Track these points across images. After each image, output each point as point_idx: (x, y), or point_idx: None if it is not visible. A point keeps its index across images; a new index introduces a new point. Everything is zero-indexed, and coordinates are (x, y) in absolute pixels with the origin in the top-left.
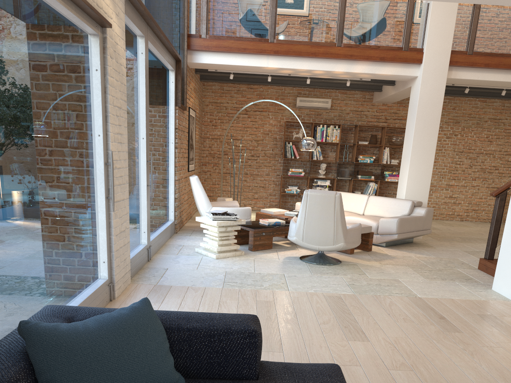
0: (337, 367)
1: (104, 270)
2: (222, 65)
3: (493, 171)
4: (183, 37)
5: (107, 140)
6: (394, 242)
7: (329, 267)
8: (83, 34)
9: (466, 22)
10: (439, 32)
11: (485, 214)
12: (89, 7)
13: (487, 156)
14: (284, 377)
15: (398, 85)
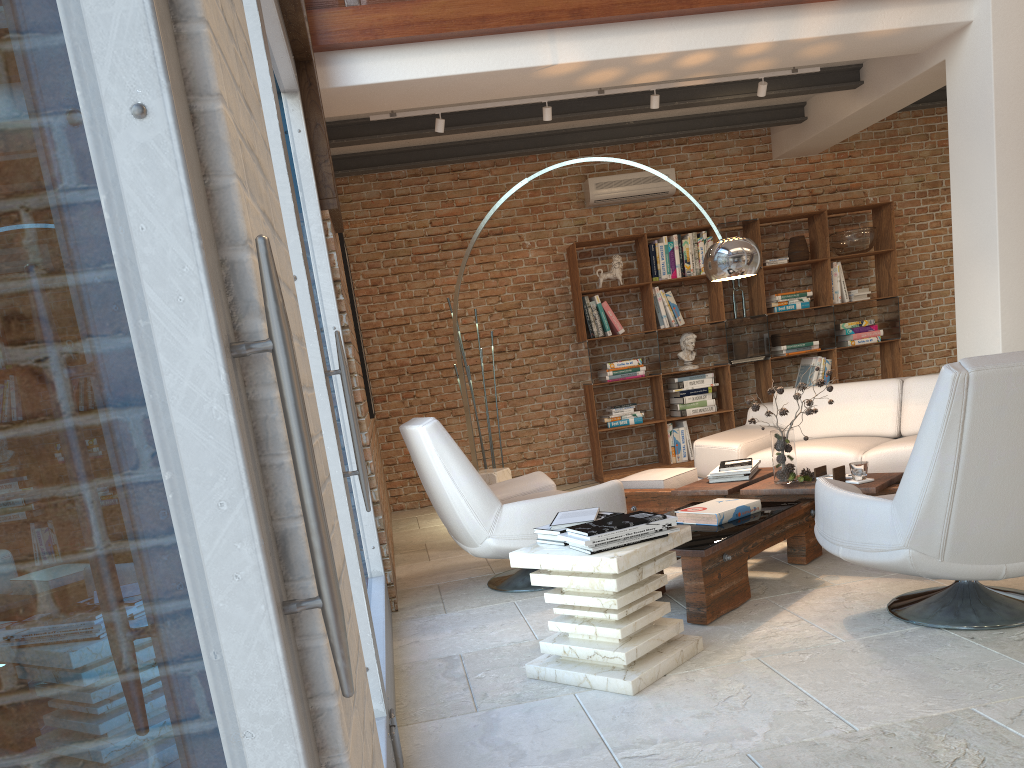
0: None
1: None
2: (420, 82)
3: None
4: None
5: (204, 170)
6: None
7: None
8: None
9: None
10: None
11: None
12: None
13: None
14: None
15: (878, 78)
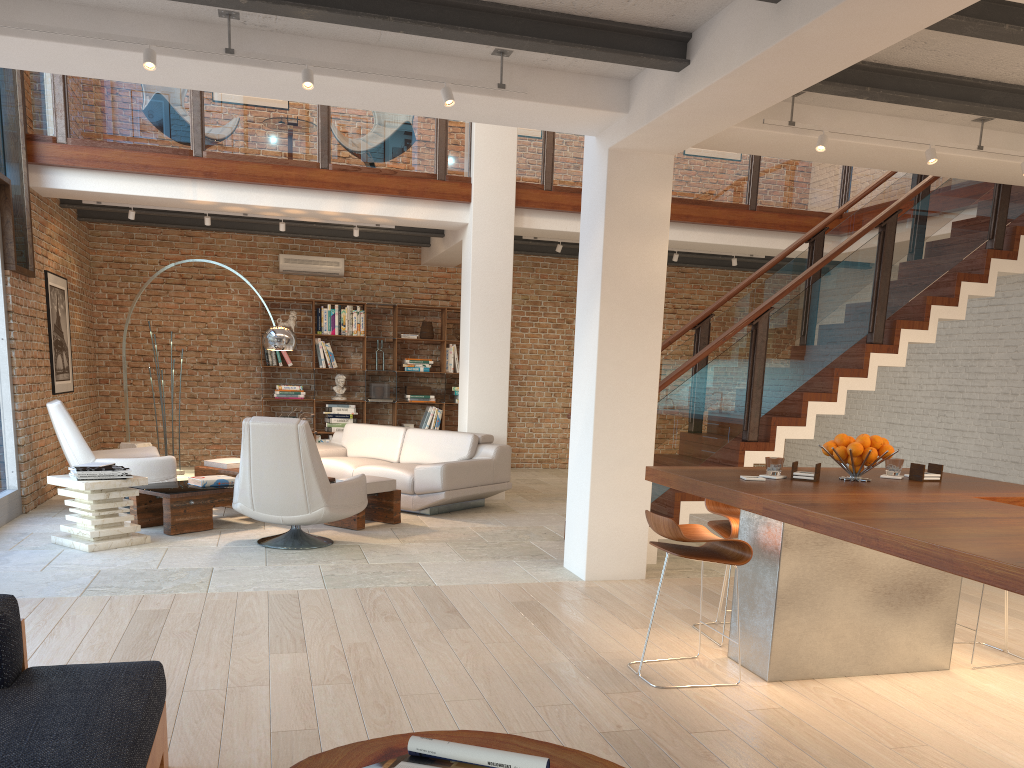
0: (155, 663)
1: None
2: (105, 193)
3: None
4: (15, 141)
5: None
6: (448, 507)
7: (306, 552)
8: None
9: (537, 137)
10: (494, 152)
11: None
12: None
13: None
14: (50, 679)
15: (448, 236)
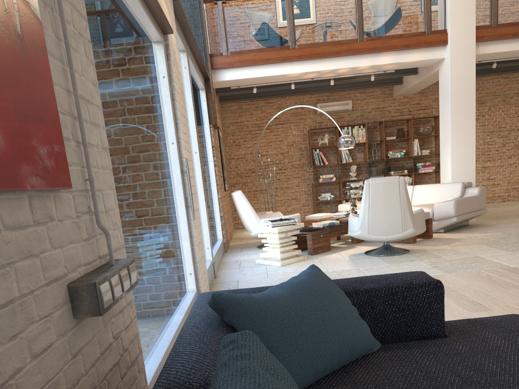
0: None
1: (191, 282)
2: (246, 79)
3: None
4: (206, 57)
5: (179, 148)
6: (452, 227)
7: (400, 256)
8: (150, 40)
9: None
10: (461, 10)
11: None
12: (160, 9)
13: (518, 132)
14: (477, 329)
15: (422, 72)
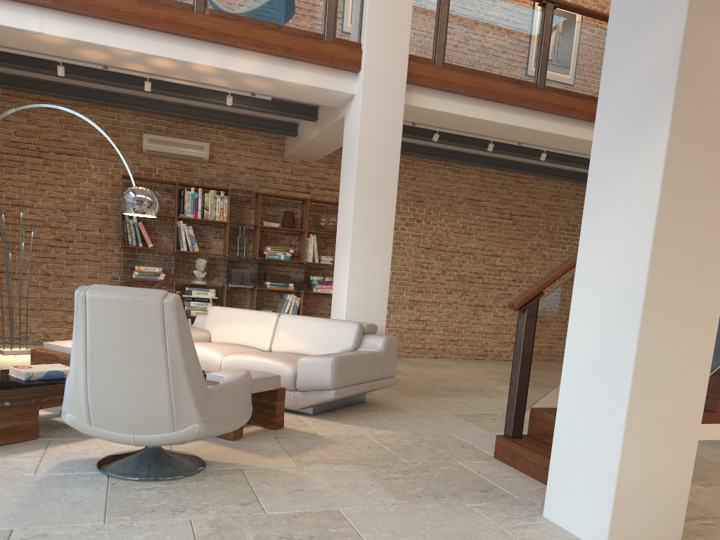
0: None
1: None
2: None
3: (475, 281)
4: None
5: None
6: (331, 405)
7: (168, 487)
8: None
9: (431, 9)
10: (388, 17)
11: (468, 347)
12: None
13: (465, 256)
14: None
15: (323, 118)
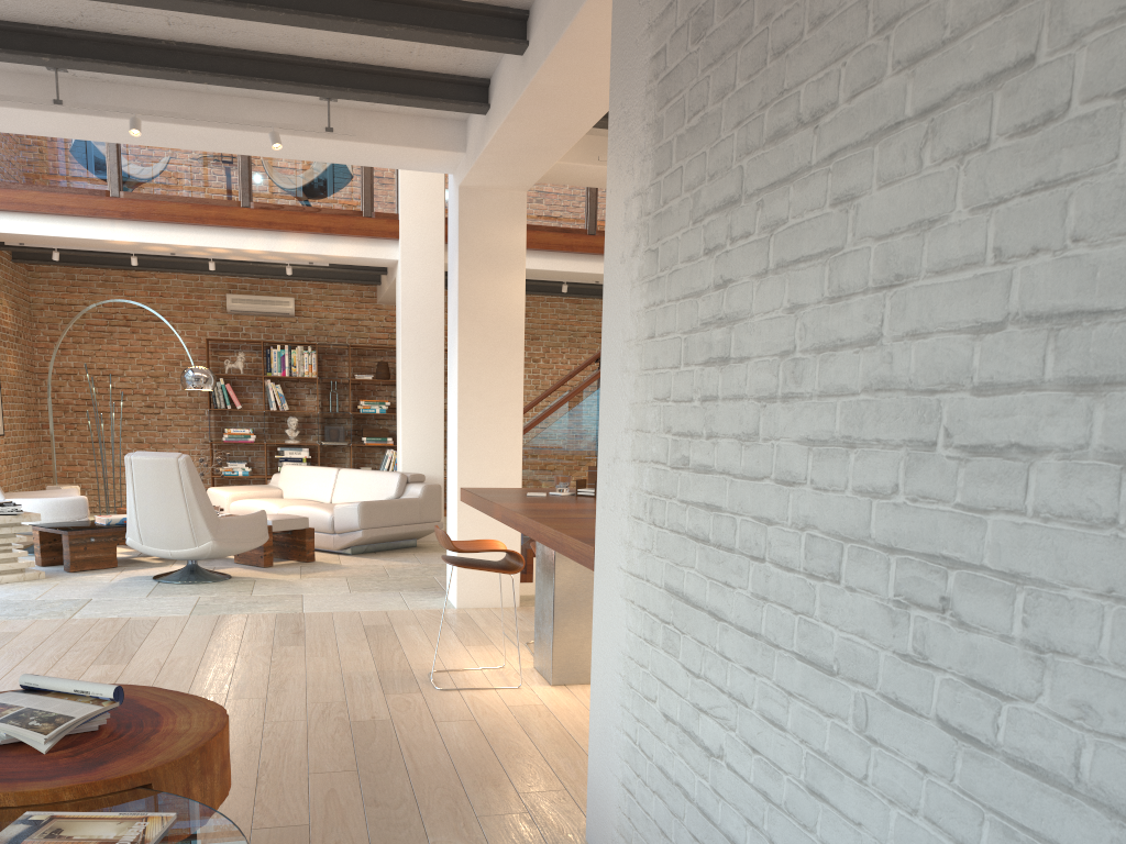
0: None
1: None
2: (22, 235)
3: None
4: None
5: None
6: (373, 546)
7: (196, 586)
8: None
9: None
10: (420, 188)
11: None
12: None
13: None
14: None
15: (389, 273)
